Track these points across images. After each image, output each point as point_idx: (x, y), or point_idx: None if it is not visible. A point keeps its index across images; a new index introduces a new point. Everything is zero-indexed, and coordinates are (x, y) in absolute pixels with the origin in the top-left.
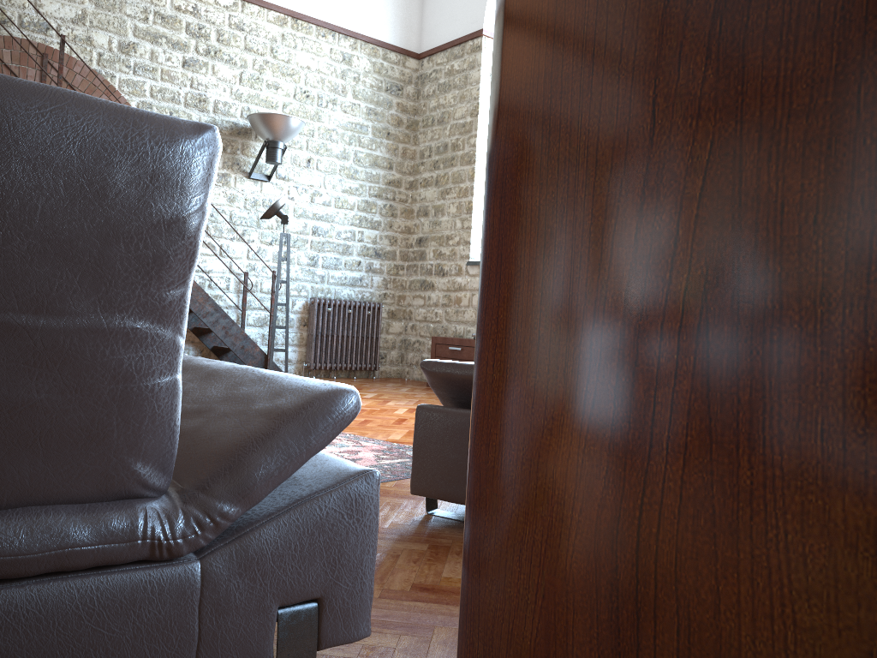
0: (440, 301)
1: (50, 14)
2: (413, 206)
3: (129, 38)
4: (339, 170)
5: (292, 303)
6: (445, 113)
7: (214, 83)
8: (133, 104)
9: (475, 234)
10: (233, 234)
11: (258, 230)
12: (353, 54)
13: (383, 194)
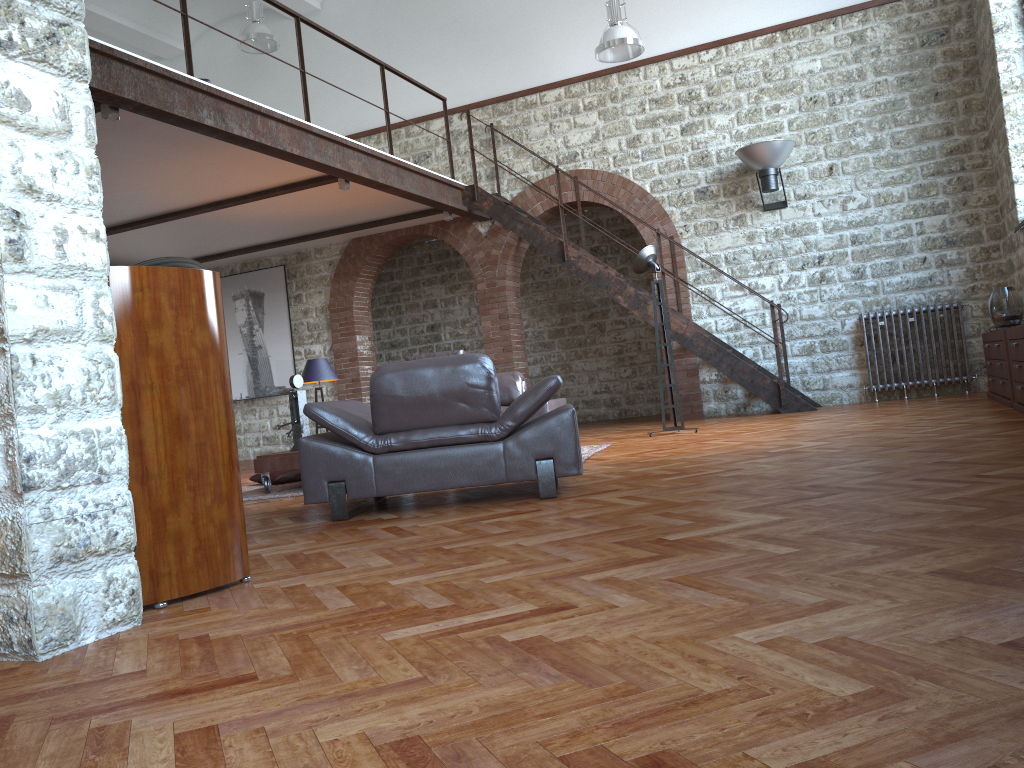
0: (1018, 283)
1: (574, 144)
2: (993, 168)
3: (633, 133)
4: (873, 163)
5: (841, 324)
6: (983, 42)
7: (712, 136)
8: (646, 186)
9: (1022, 188)
10: (758, 270)
11: (785, 259)
12: (865, 28)
13: (943, 168)
